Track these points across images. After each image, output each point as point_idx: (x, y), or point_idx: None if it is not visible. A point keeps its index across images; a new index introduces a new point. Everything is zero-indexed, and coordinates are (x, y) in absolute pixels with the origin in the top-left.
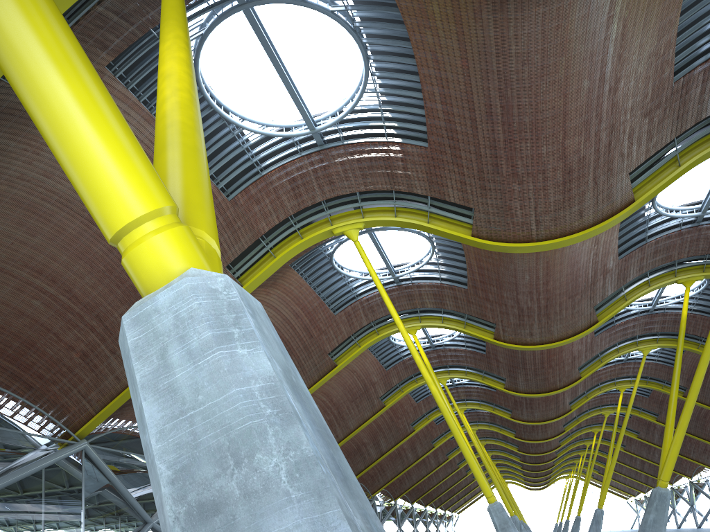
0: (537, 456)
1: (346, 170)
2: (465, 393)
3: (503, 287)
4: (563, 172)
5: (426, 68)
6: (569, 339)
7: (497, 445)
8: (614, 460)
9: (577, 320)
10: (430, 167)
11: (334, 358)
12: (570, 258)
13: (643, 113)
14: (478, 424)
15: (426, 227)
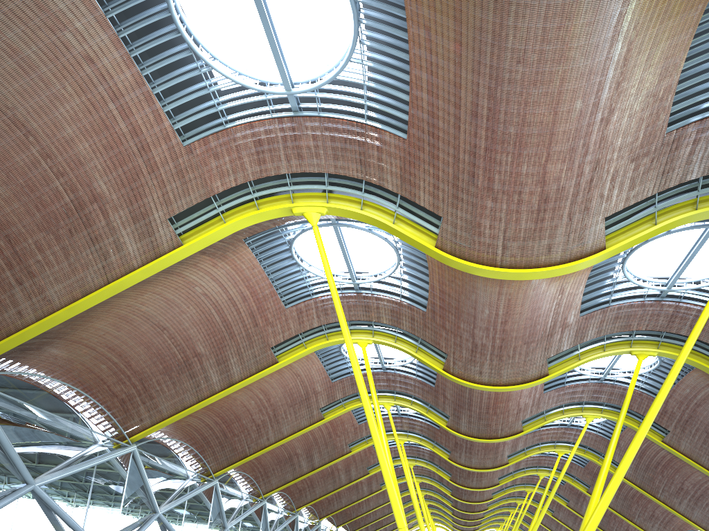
0: (469, 504)
1: (317, 146)
2: (409, 425)
3: (461, 317)
4: (539, 198)
5: (417, 45)
6: (517, 386)
7: (432, 486)
8: (539, 521)
9: (529, 368)
10: (406, 163)
11: (277, 354)
12: (533, 301)
13: (630, 157)
14: (417, 460)
15: (391, 227)
